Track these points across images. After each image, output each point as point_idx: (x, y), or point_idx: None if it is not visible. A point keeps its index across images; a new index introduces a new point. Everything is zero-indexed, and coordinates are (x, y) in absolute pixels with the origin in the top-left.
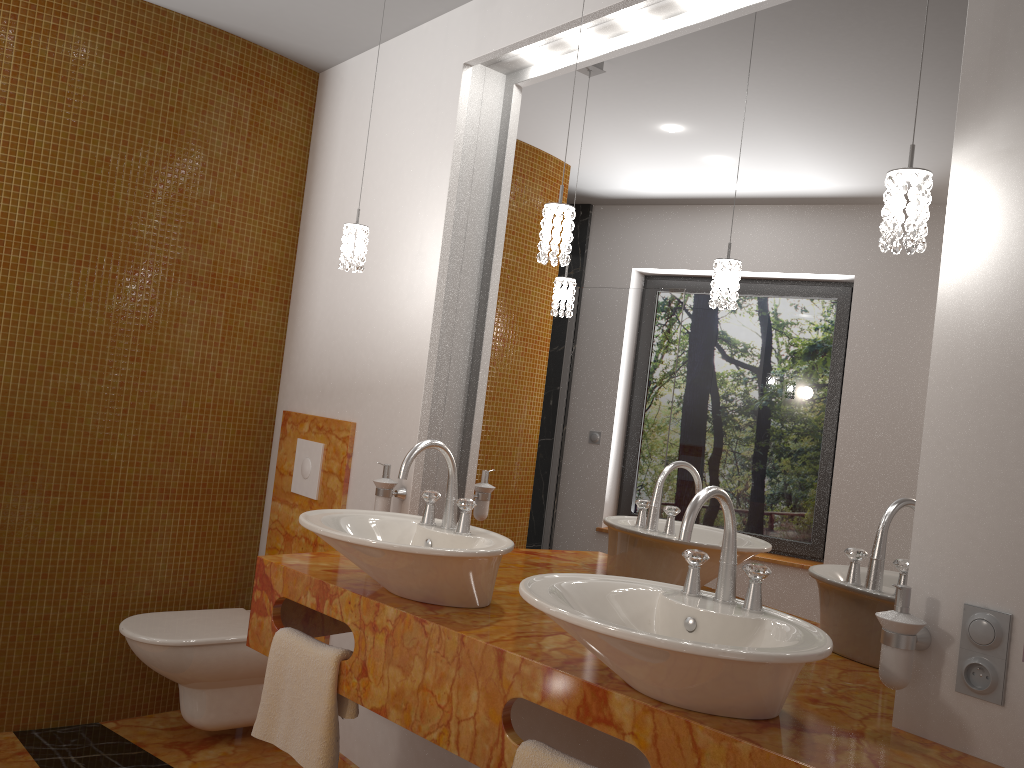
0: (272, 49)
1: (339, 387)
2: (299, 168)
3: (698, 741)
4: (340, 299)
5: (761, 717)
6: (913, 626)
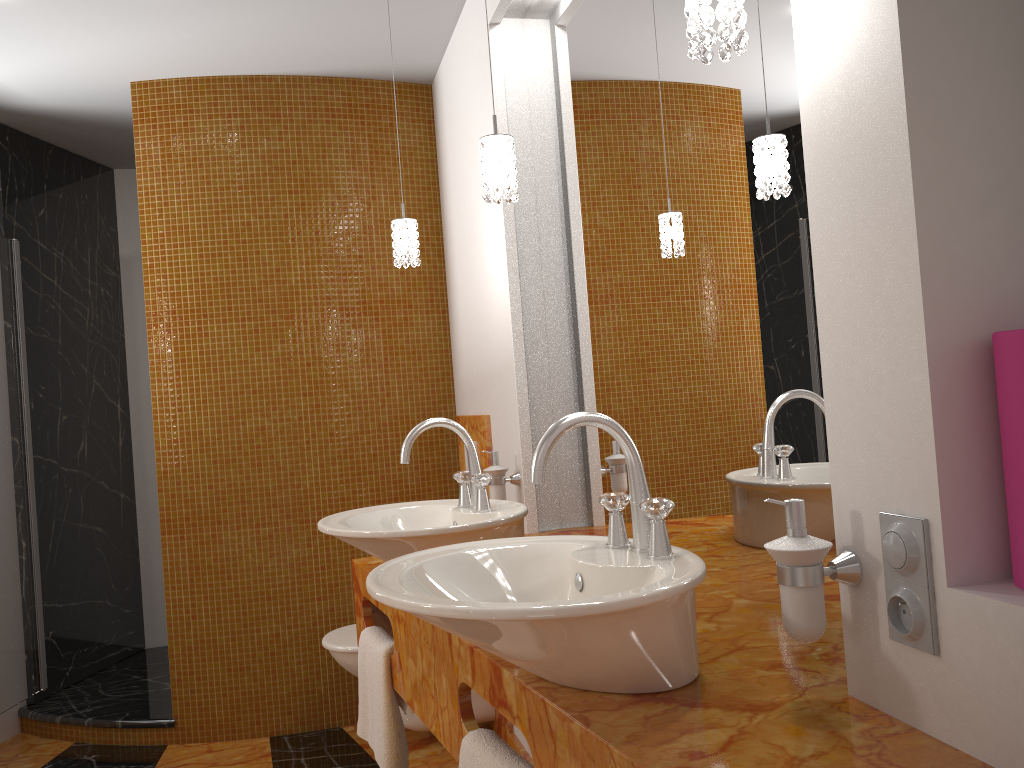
0: (376, 78)
1: (478, 383)
2: (430, 181)
3: (551, 723)
4: (467, 296)
5: (643, 690)
6: (797, 553)
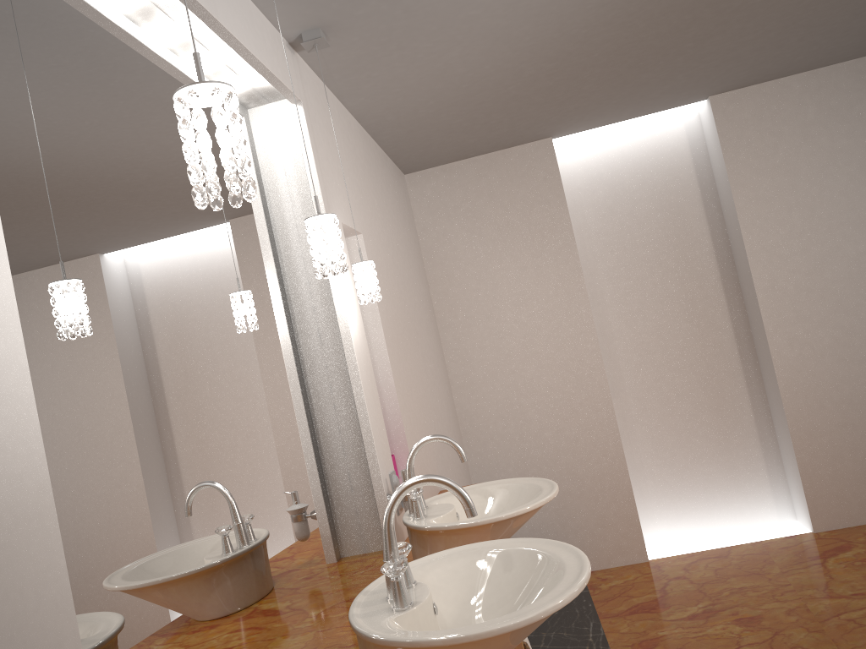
0: None
1: None
2: None
3: None
4: None
5: None
6: None
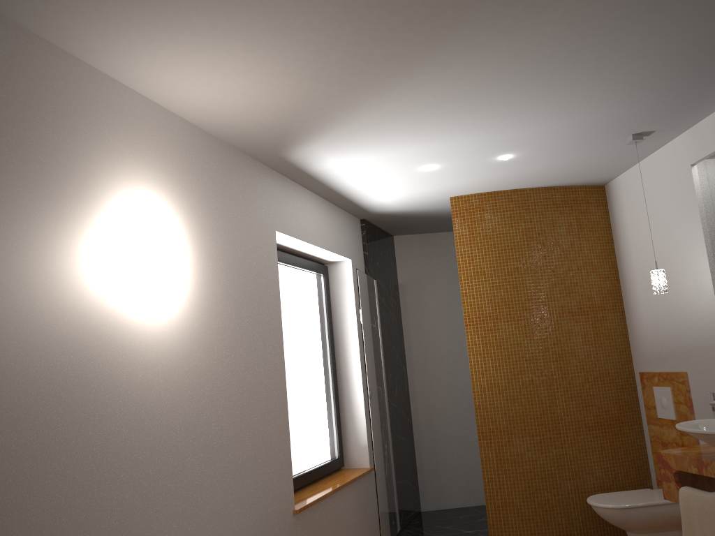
0: (577, 185)
1: (669, 353)
2: (608, 238)
3: None
4: (655, 304)
5: None
6: None
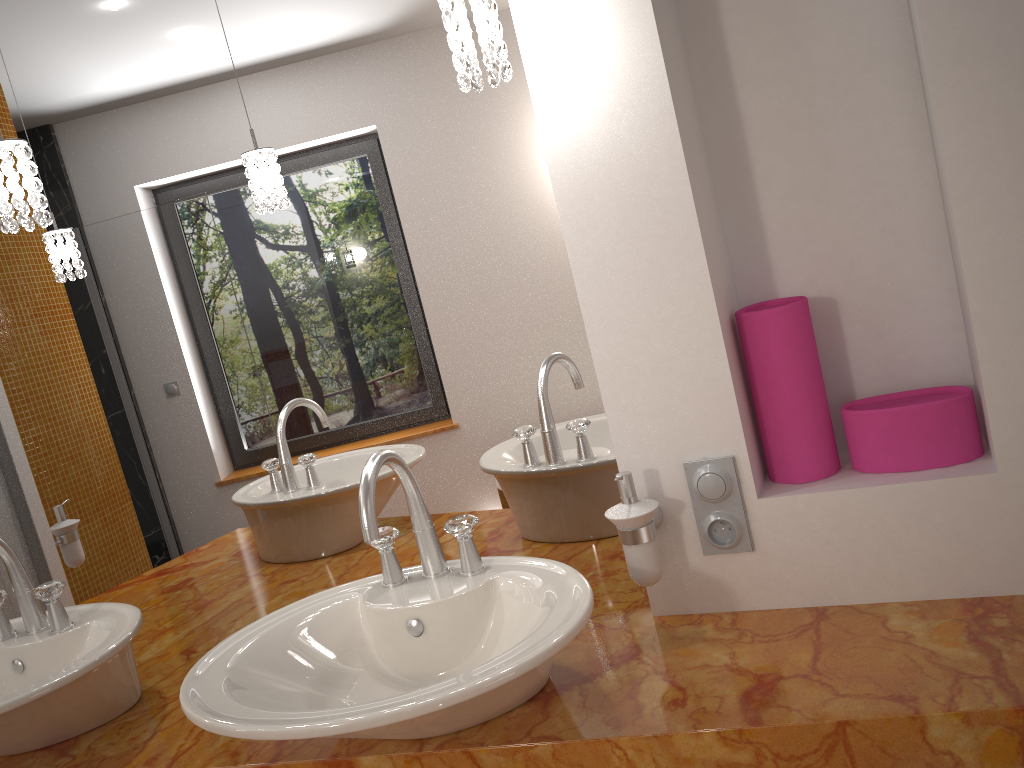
0: None
1: None
2: None
3: (487, 767)
4: None
5: (537, 692)
6: (650, 514)
